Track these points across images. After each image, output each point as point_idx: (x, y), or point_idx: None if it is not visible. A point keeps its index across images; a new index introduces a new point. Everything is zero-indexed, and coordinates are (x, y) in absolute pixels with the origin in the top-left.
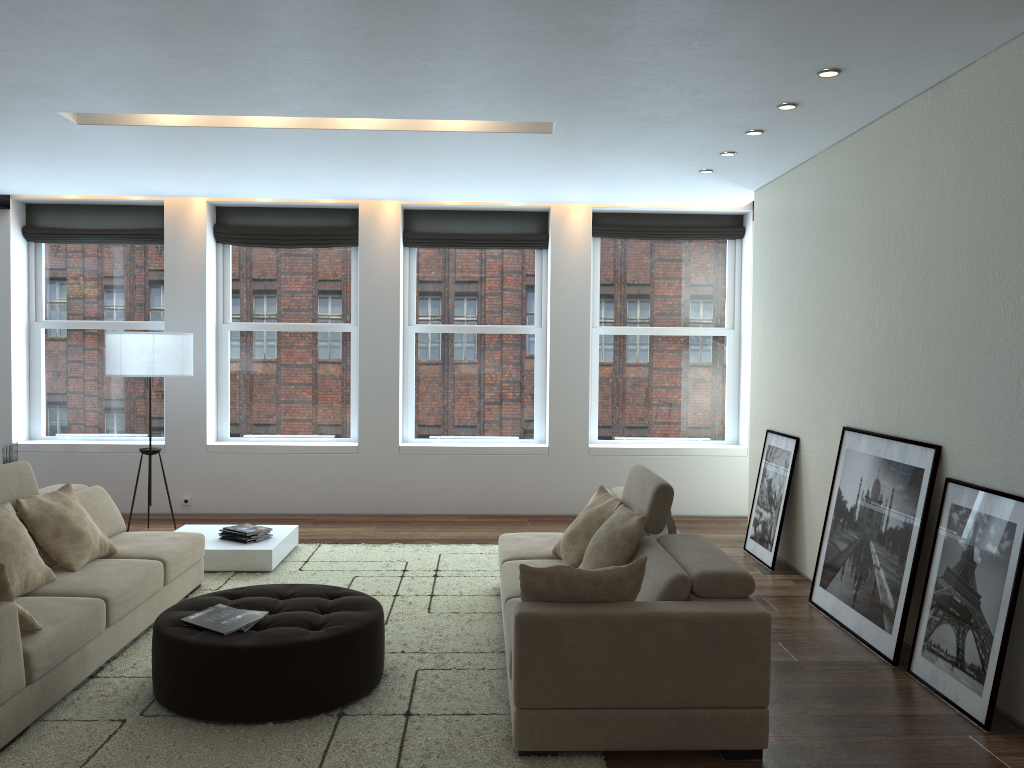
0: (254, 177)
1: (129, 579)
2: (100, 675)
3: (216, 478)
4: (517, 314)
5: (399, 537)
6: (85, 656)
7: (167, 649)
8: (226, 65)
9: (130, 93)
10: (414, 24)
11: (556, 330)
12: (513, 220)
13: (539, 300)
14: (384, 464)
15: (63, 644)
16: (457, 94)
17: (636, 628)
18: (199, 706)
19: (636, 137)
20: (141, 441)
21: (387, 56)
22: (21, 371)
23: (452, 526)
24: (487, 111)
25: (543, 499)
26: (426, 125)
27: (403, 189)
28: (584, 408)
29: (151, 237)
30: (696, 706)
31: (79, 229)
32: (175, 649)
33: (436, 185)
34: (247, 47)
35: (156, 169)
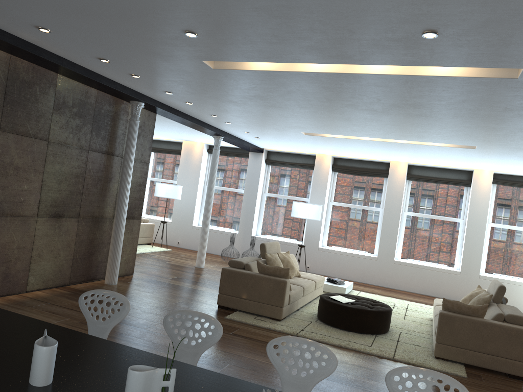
0: (354, 151)
1: (307, 284)
2: (299, 310)
3: (320, 260)
4: (453, 213)
5: (391, 295)
6: (297, 302)
7: (325, 303)
8: (362, 126)
9: (327, 130)
10: (428, 122)
11: (470, 222)
12: (456, 173)
13: (463, 208)
14: (387, 266)
15: (295, 296)
16: (439, 137)
17: (481, 325)
18: (333, 322)
19: (511, 152)
20: (294, 242)
21: (416, 128)
22: (257, 210)
23: (413, 296)
24: (449, 141)
25: (455, 293)
26: (425, 142)
27: (410, 159)
28: (479, 257)
29: (308, 167)
30: (500, 356)
31: (284, 161)
32: (328, 304)
33: (424, 159)
34: (371, 123)
35: (320, 146)
